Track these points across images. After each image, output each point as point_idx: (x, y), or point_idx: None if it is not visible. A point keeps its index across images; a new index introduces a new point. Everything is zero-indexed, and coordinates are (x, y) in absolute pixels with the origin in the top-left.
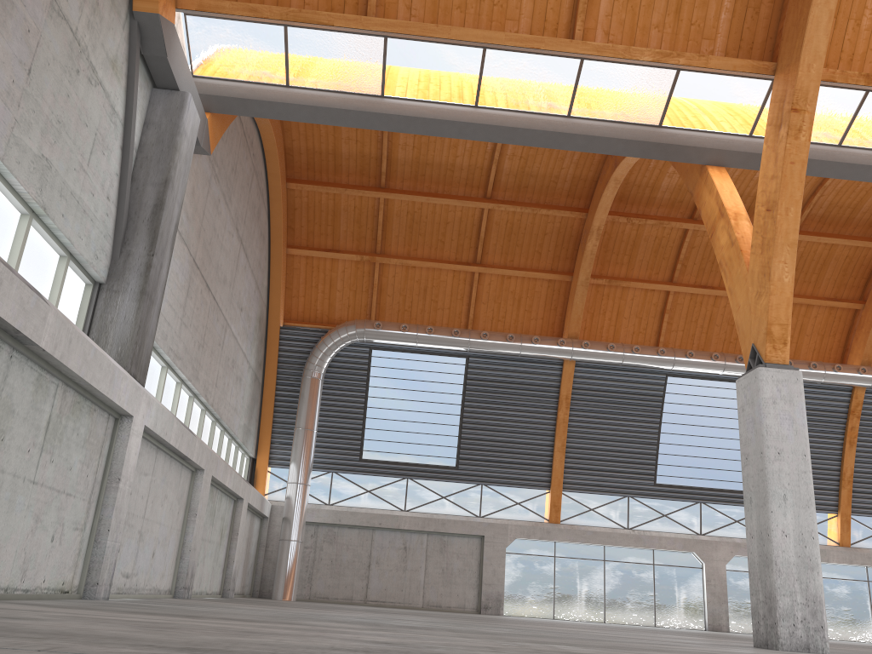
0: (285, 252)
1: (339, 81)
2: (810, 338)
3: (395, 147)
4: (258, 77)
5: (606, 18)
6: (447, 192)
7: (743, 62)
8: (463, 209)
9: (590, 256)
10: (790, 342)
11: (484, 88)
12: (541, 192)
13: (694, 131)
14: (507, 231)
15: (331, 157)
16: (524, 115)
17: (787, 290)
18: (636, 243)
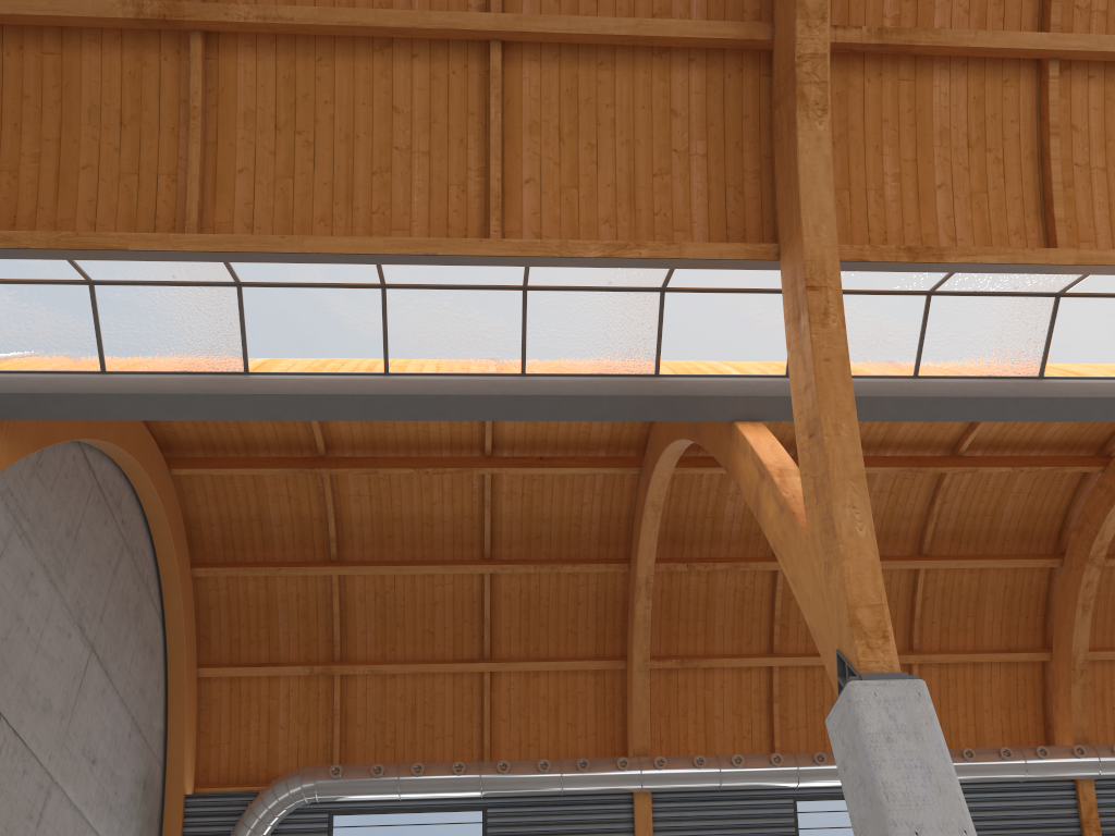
0: (194, 674)
1: (180, 357)
2: (992, 715)
3: (345, 500)
4: (58, 363)
5: (534, 216)
6: (429, 558)
7: (732, 247)
8: (455, 580)
9: (644, 625)
10: (966, 725)
11: (393, 346)
12: (561, 543)
13: (707, 377)
14: (524, 605)
15: (256, 525)
16: (458, 377)
17: (867, 549)
18: (710, 602)
